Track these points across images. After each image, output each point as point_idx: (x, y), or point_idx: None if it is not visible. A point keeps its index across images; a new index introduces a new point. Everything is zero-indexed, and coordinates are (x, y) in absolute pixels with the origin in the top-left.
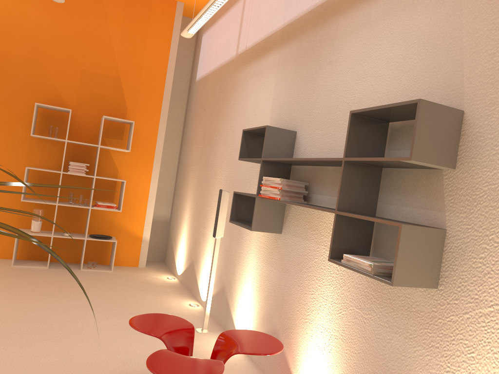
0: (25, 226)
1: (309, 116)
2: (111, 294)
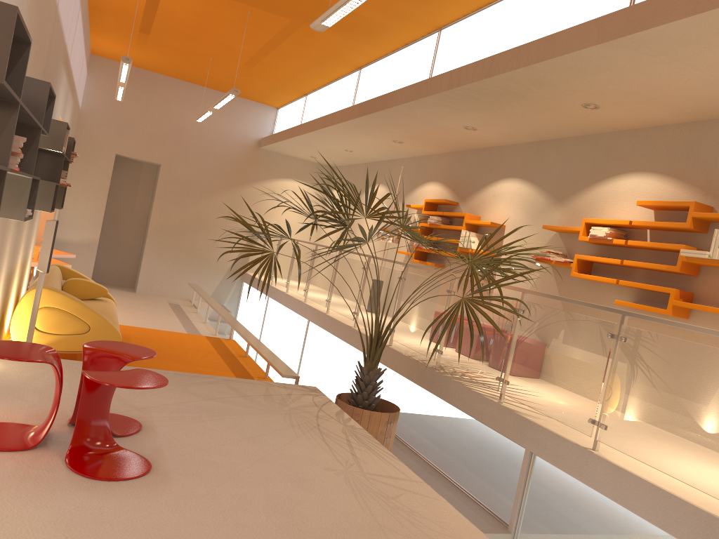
0: None
1: None
2: None
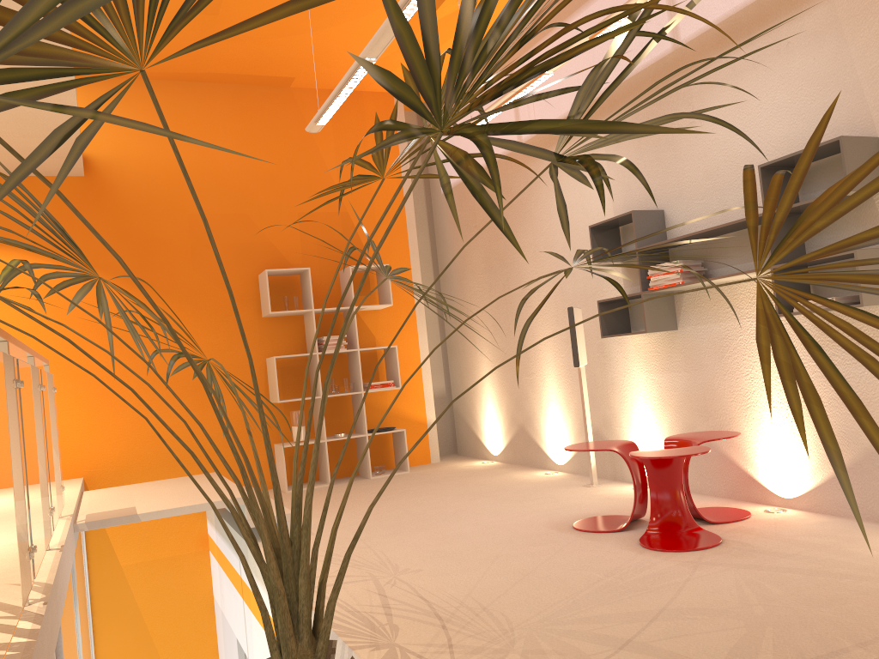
0: (279, 440)
1: (678, 188)
2: (443, 485)
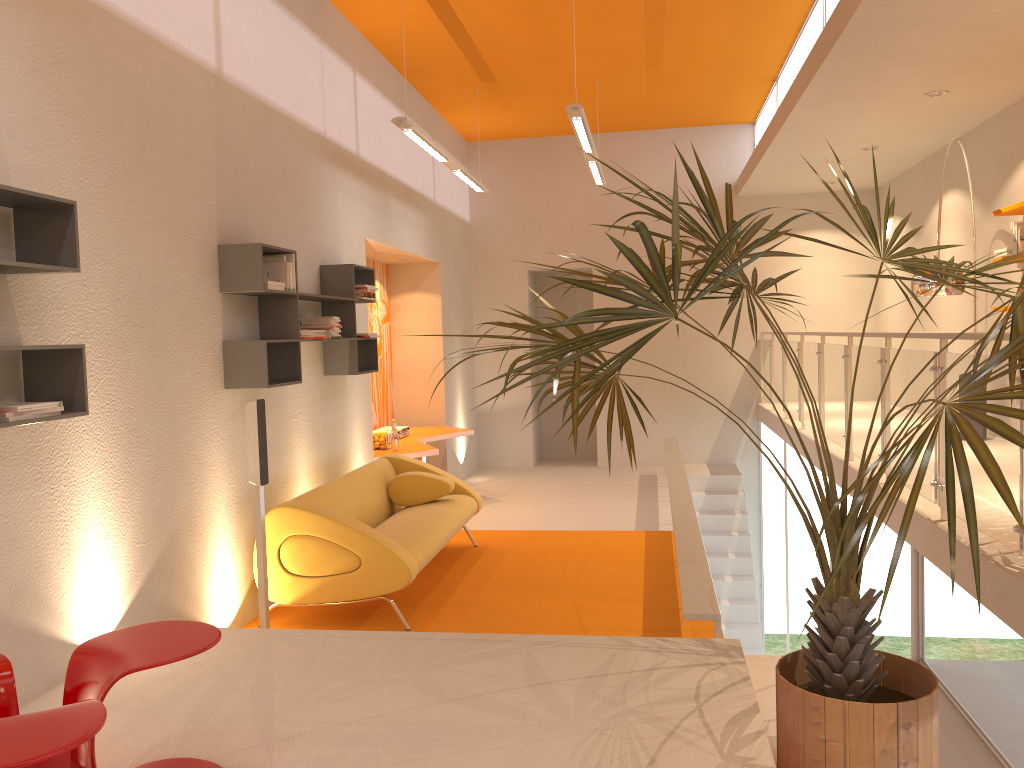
0: None
1: None
2: None
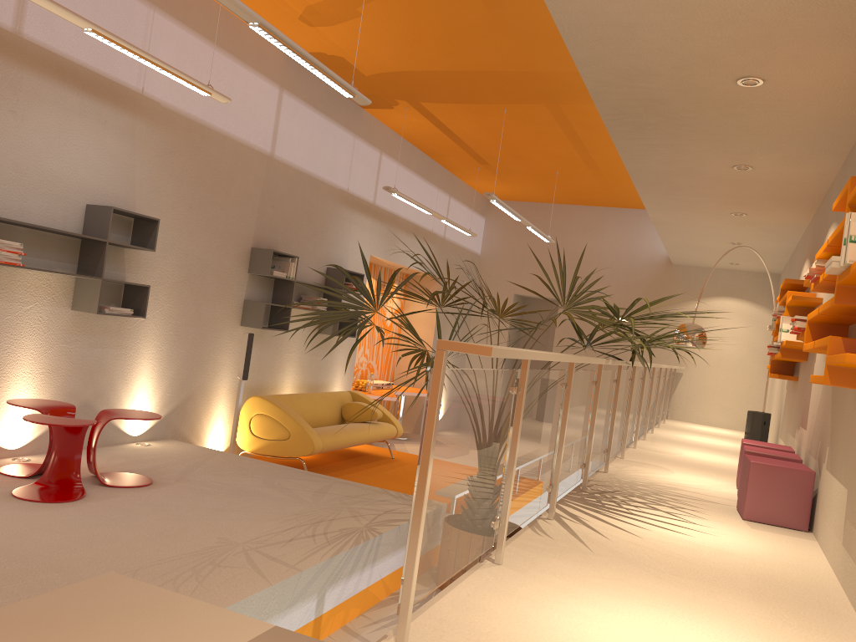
0: None
1: None
2: None
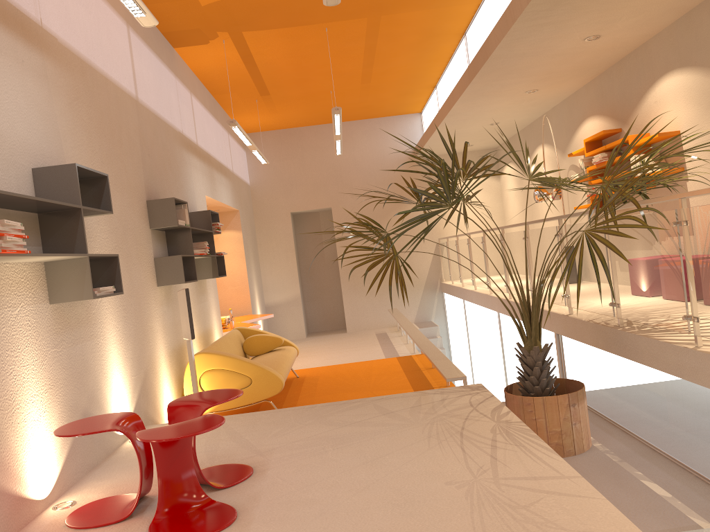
0: None
1: None
2: None
